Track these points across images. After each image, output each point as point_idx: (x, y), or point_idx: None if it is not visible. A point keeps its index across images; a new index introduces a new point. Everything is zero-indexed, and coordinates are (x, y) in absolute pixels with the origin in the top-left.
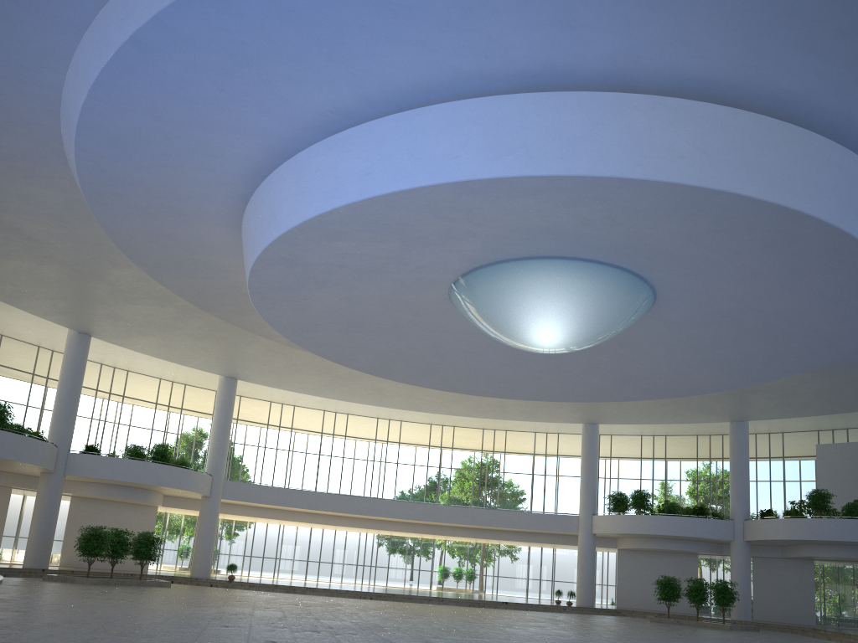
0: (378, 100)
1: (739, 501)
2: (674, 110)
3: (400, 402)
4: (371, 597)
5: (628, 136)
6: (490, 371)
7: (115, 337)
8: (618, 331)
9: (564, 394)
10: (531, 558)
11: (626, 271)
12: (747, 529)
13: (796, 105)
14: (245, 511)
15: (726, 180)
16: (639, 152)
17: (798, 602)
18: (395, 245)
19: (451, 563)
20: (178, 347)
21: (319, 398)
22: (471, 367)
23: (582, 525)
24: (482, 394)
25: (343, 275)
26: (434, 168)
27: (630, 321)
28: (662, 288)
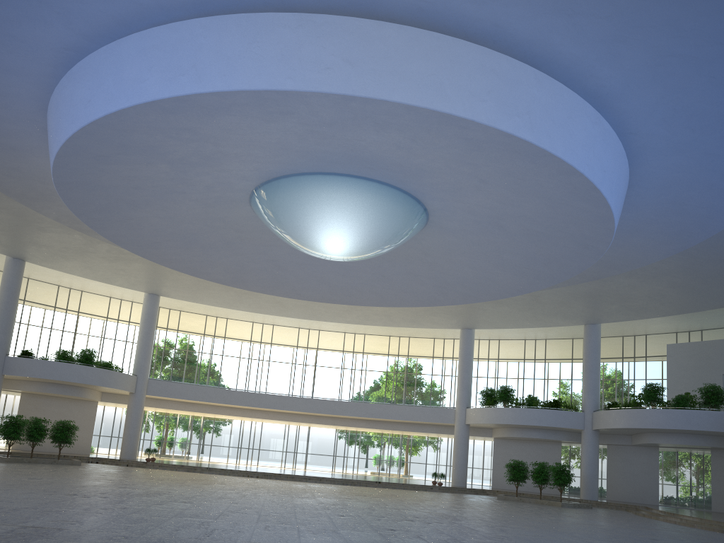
0: (93, 35)
1: (589, 395)
2: (321, 25)
3: (300, 312)
4: (257, 476)
5: (279, 52)
6: (329, 280)
7: (44, 261)
8: (396, 239)
9: (400, 300)
10: None
11: (382, 184)
12: (594, 419)
13: (443, 15)
14: (174, 405)
15: (372, 88)
16: (290, 66)
17: (645, 484)
18: (167, 167)
19: (386, 452)
20: (99, 269)
21: (243, 312)
22: (311, 277)
23: (457, 417)
24: (332, 302)
25: (147, 197)
26: (130, 92)
27: (405, 230)
28: (424, 198)
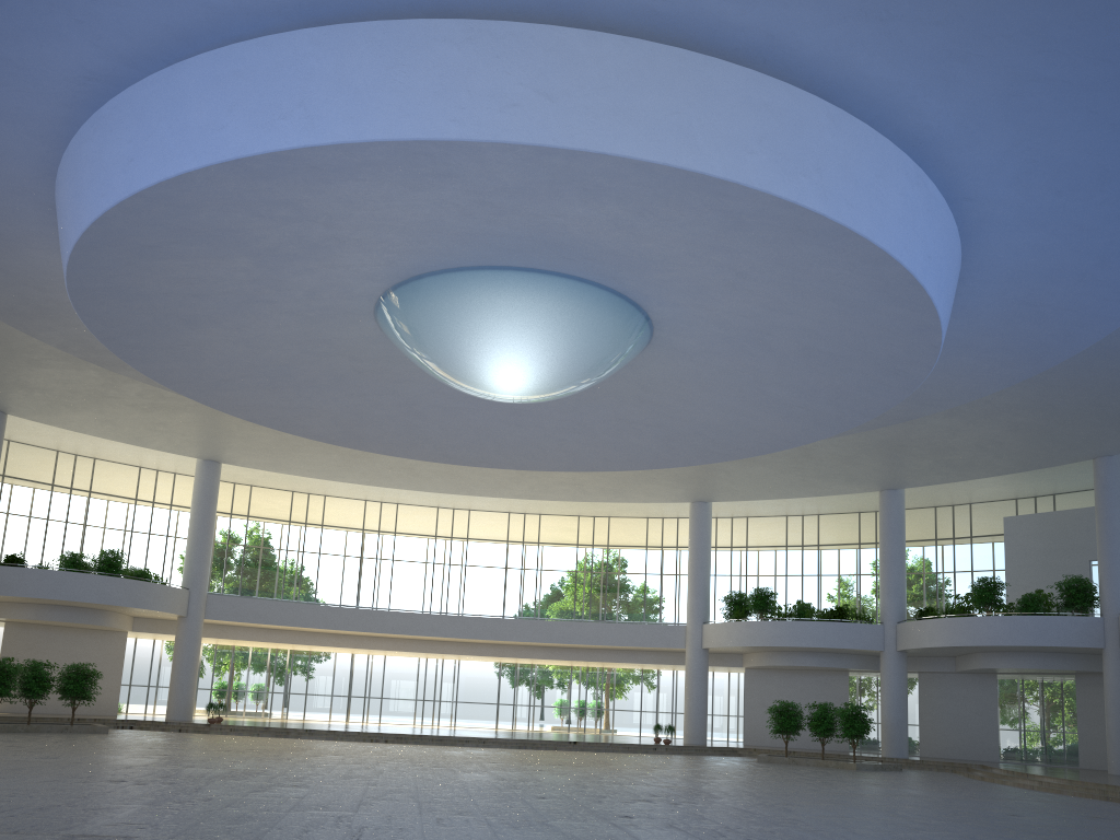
0: (135, 56)
1: (890, 598)
2: (501, 38)
3: (443, 484)
4: (386, 740)
5: (438, 81)
6: (495, 433)
7: (38, 414)
8: (604, 367)
9: (604, 461)
10: (679, 686)
11: (584, 282)
12: (900, 635)
13: (688, 20)
14: (247, 634)
15: (583, 135)
16: (454, 102)
17: (977, 731)
18: (248, 262)
19: (573, 695)
20: (125, 423)
21: (350, 484)
22: (467, 429)
23: (690, 637)
24: (498, 466)
25: (214, 309)
26: (199, 145)
27: (618, 353)
28: (648, 304)
